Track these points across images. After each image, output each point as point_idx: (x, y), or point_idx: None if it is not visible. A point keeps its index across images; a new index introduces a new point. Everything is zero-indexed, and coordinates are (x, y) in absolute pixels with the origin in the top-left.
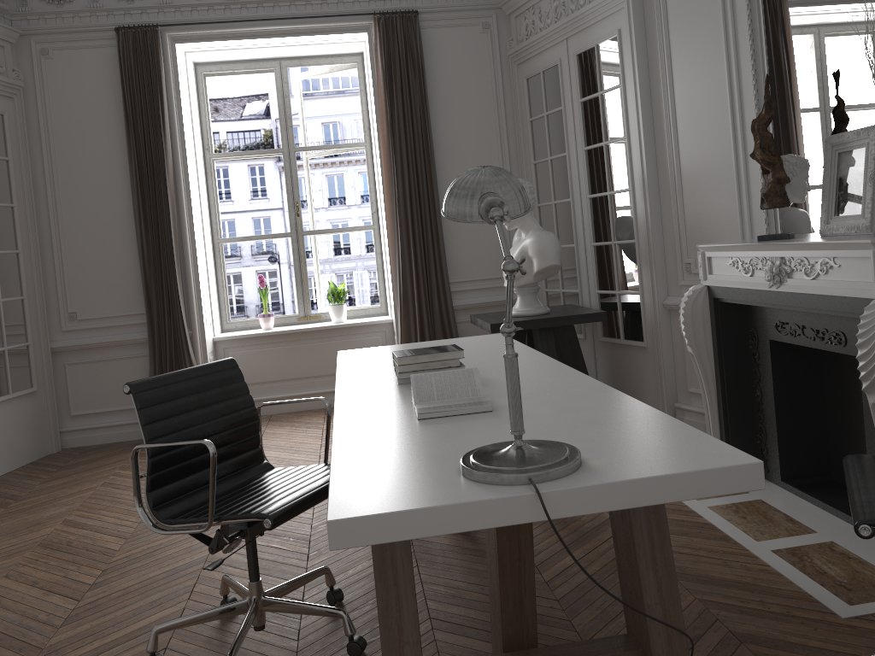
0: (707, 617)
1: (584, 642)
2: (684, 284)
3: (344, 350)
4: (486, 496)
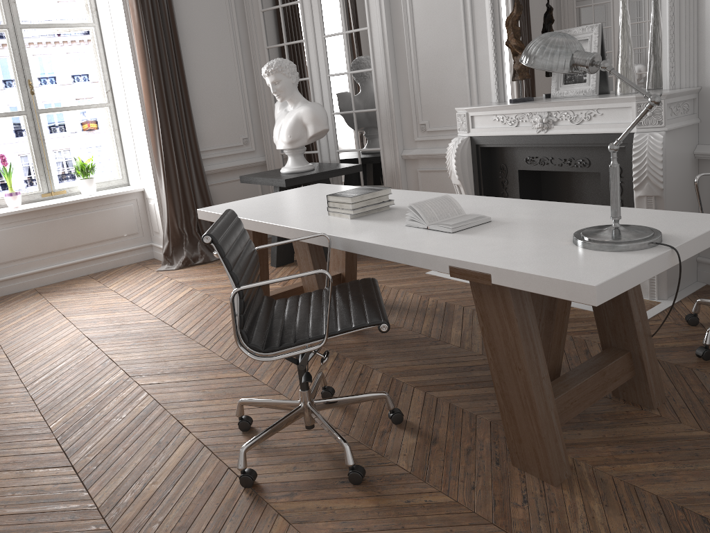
0: (578, 340)
1: (595, 357)
2: (420, 139)
3: (203, 208)
4: (651, 255)
